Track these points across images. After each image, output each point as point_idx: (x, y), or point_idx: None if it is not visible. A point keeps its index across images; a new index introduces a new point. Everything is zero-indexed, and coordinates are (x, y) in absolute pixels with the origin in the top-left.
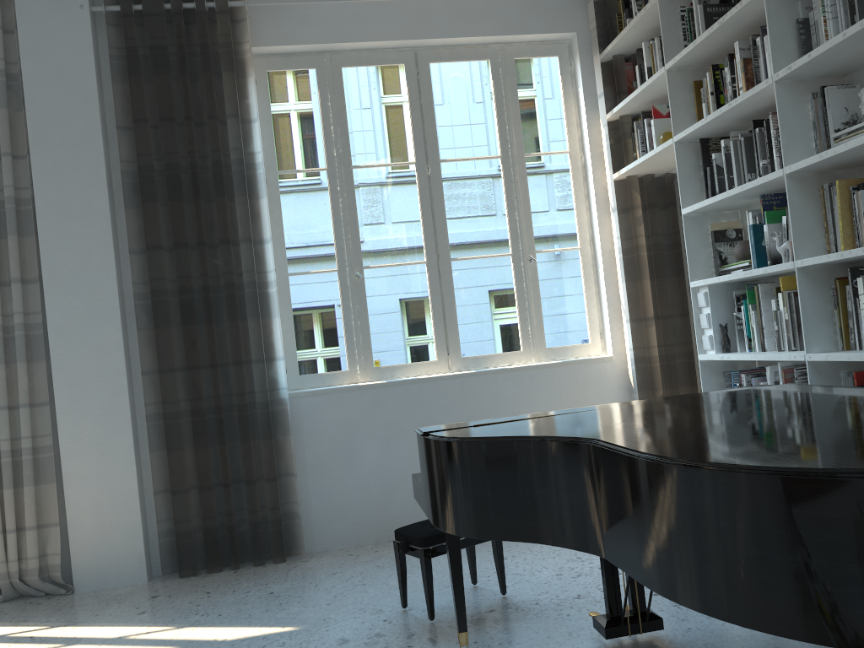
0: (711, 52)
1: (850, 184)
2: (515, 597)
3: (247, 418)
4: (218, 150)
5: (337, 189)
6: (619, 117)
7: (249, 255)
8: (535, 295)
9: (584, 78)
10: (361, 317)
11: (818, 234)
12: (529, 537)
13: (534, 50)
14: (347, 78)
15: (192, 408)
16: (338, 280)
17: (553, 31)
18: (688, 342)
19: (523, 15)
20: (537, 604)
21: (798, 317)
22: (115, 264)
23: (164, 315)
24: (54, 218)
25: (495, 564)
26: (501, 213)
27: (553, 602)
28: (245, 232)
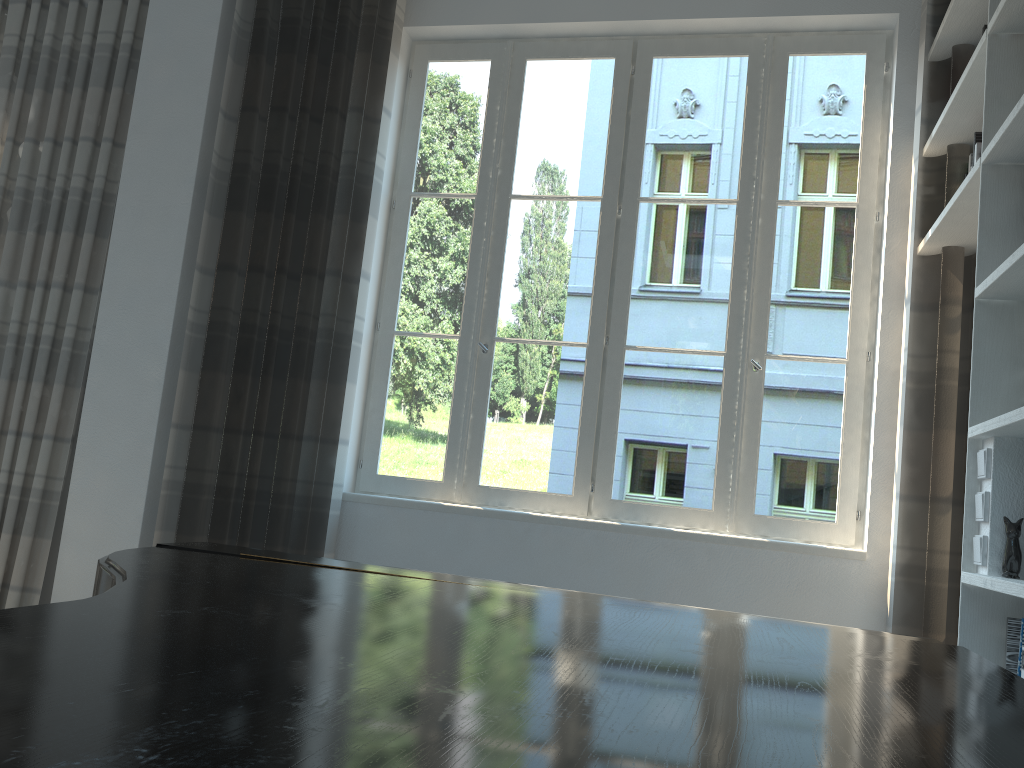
0: None
1: None
2: None
3: (278, 514)
4: (327, 152)
5: (484, 225)
6: (947, 148)
7: (331, 293)
8: (751, 425)
9: (900, 85)
10: (476, 409)
11: None
12: None
13: (826, 42)
14: (530, 74)
15: (217, 484)
16: (457, 351)
17: (857, 11)
18: None
19: None
20: None
21: None
22: (179, 282)
23: (215, 355)
24: (131, 218)
25: None
26: (721, 287)
27: None
28: (334, 262)
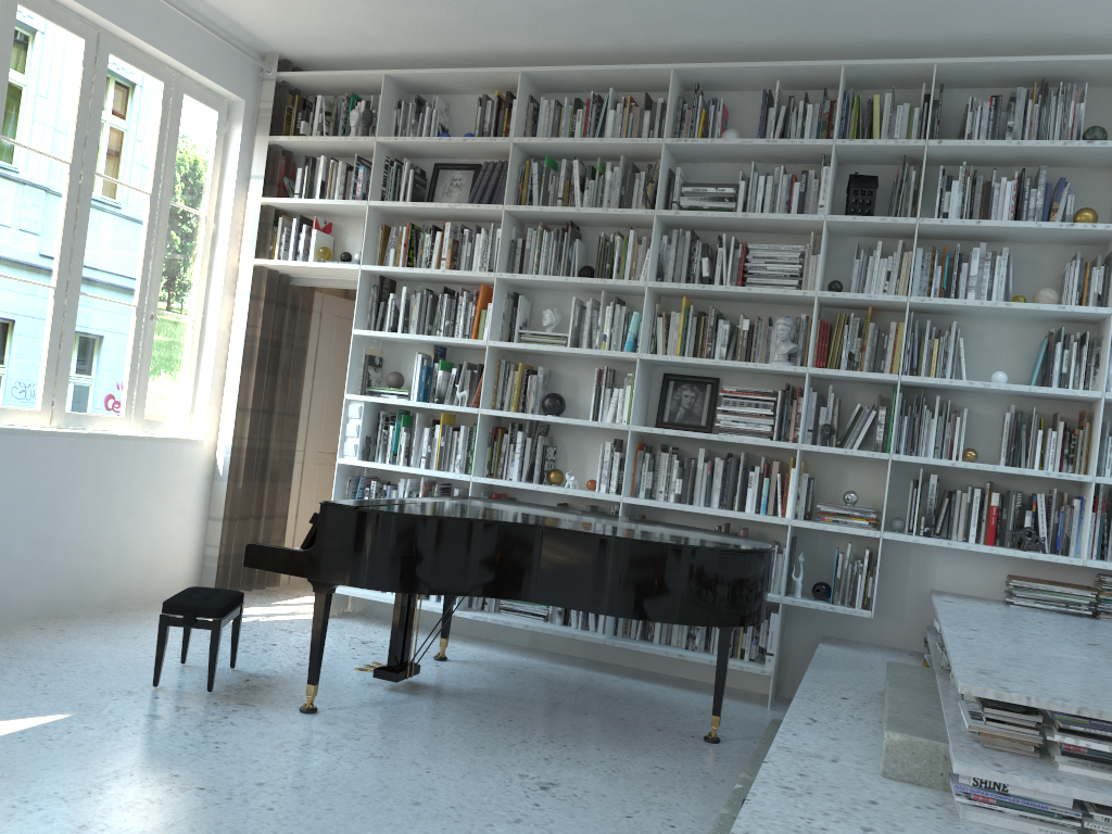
0: (412, 212)
1: (524, 367)
2: (246, 669)
3: None
4: None
5: None
6: (267, 206)
7: None
8: (147, 358)
9: (242, 149)
10: None
11: (491, 393)
12: (464, 592)
13: (202, 95)
14: (21, 20)
15: None
16: None
17: (229, 89)
18: (268, 439)
19: (211, 58)
20: (278, 672)
21: (451, 446)
22: None
23: None
24: None
25: (232, 639)
26: (138, 257)
27: (287, 669)
28: None
